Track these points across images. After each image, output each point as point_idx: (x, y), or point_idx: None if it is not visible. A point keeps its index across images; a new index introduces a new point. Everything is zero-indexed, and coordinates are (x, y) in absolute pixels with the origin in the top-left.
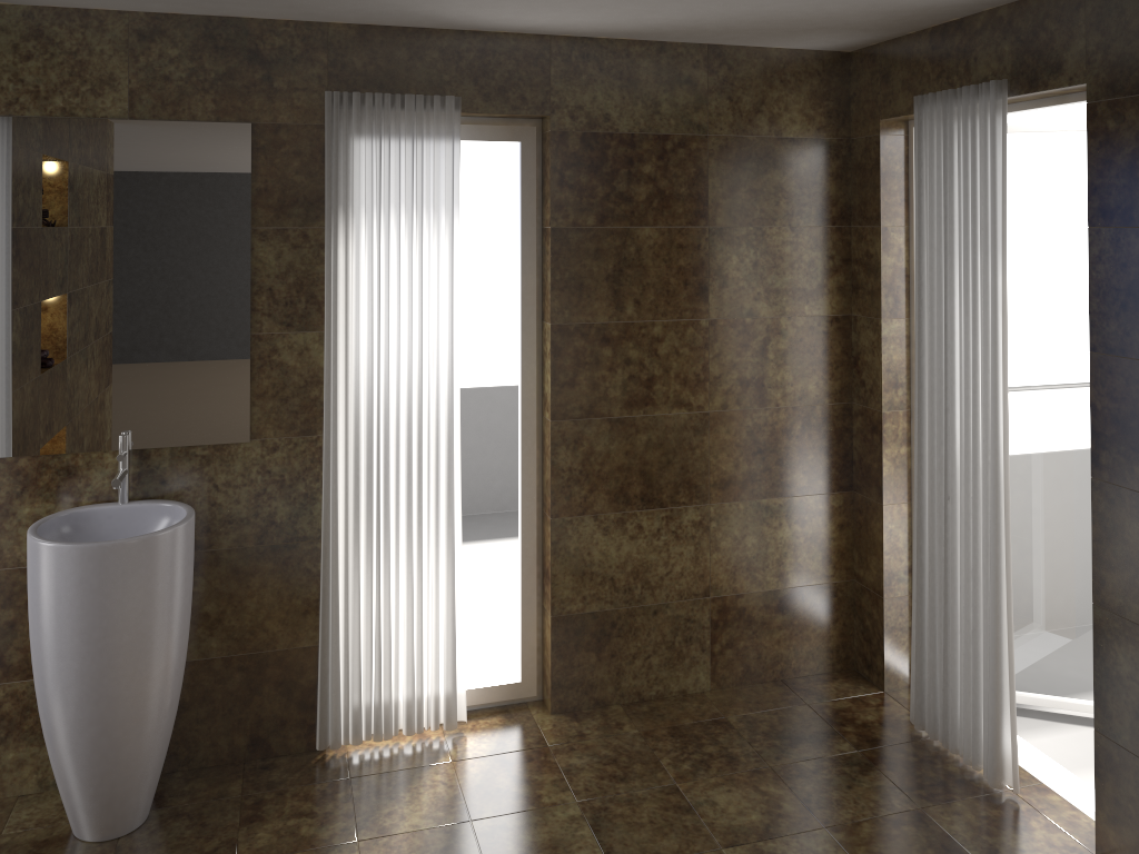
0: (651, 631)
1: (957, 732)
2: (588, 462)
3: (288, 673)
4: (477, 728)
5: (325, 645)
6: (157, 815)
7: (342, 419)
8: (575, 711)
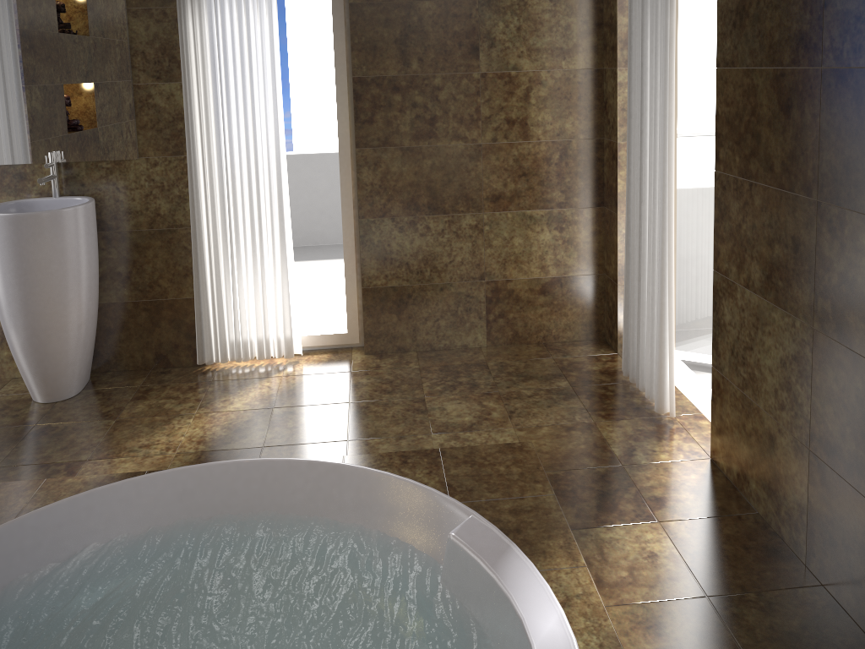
0: (439, 302)
1: (644, 376)
2: (386, 179)
3: (177, 314)
4: (310, 360)
5: (197, 297)
6: (85, 392)
7: (200, 145)
8: (383, 353)
